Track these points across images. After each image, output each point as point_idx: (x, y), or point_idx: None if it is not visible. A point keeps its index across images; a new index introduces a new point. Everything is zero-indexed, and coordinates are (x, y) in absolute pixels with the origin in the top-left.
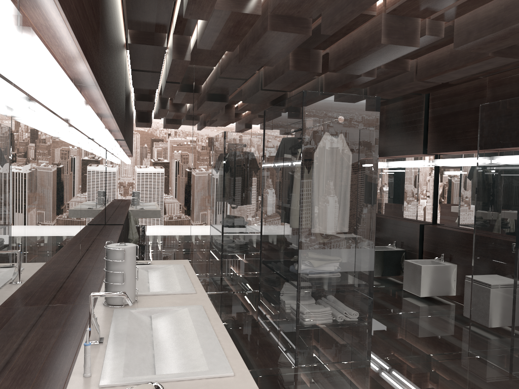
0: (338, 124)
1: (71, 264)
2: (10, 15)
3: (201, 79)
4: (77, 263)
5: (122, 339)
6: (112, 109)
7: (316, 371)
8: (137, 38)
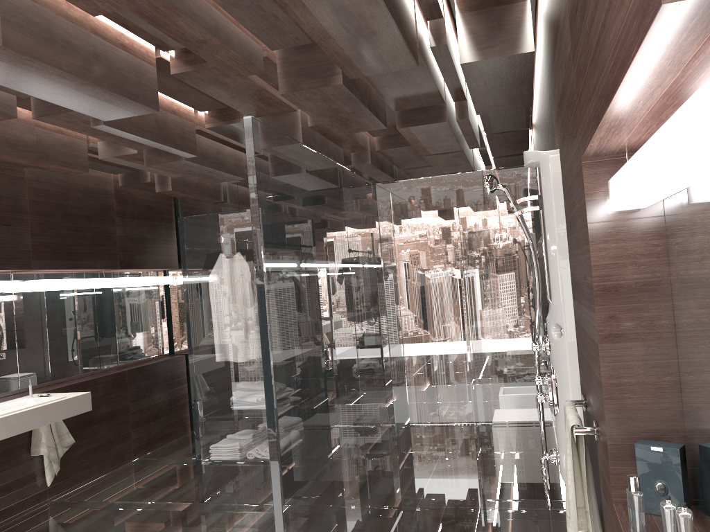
0: (216, 246)
1: None
2: None
3: (245, 193)
4: (5, 396)
5: None
6: (23, 265)
7: (208, 510)
8: (126, 180)
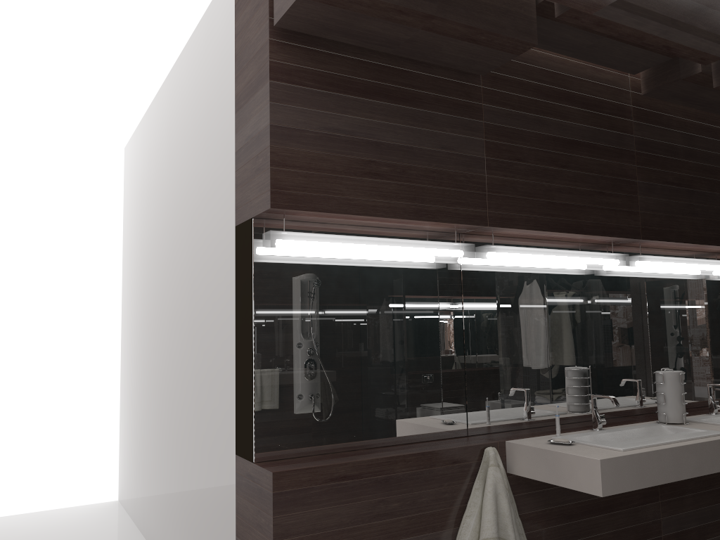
0: None
1: (697, 400)
2: (460, 249)
3: None
4: None
5: (610, 431)
6: None
7: None
8: None
